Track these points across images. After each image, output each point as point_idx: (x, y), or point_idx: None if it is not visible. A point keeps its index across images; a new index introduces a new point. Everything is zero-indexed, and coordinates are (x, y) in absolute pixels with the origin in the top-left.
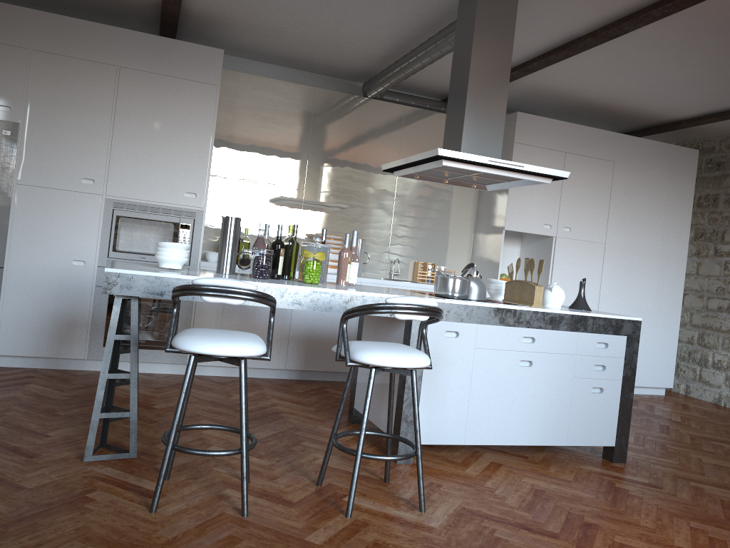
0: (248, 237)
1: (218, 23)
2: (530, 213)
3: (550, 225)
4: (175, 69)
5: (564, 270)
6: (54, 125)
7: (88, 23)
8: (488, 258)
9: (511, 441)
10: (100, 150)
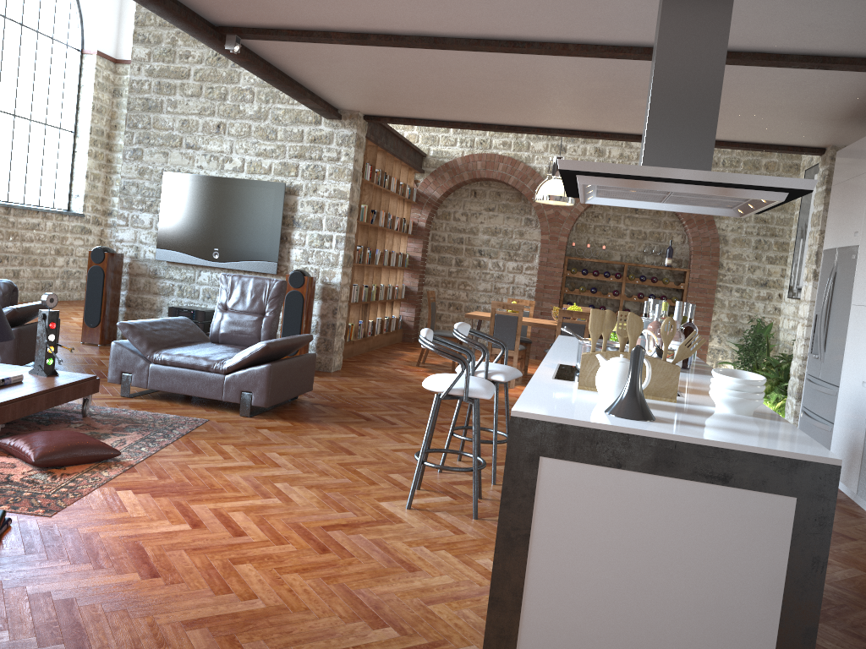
0: None
1: None
2: None
3: None
4: None
5: None
6: None
7: None
8: None
9: None
10: None
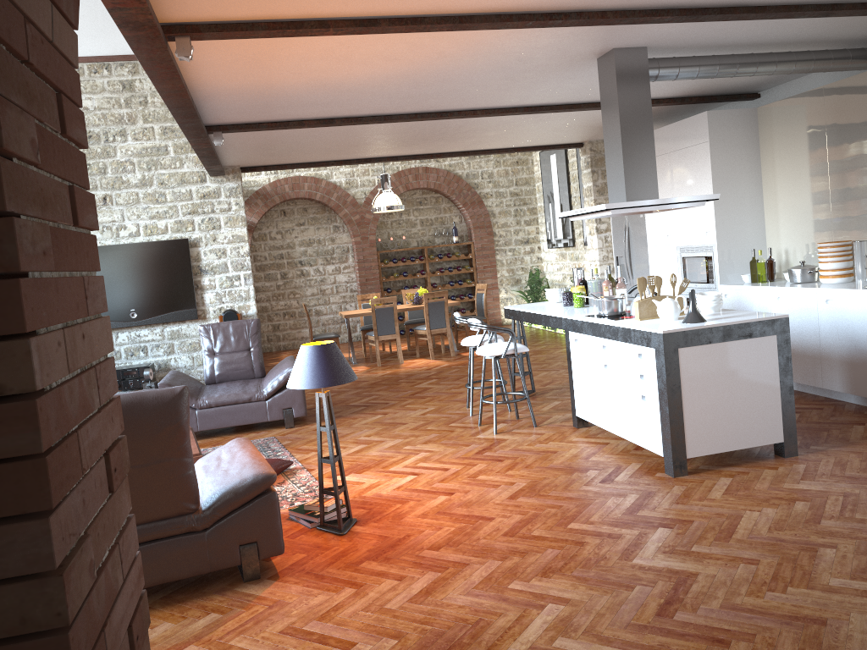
0: (759, 258)
1: (708, 89)
2: None
3: None
4: (688, 140)
5: None
6: None
7: (655, 131)
8: None
9: (609, 428)
10: (669, 214)
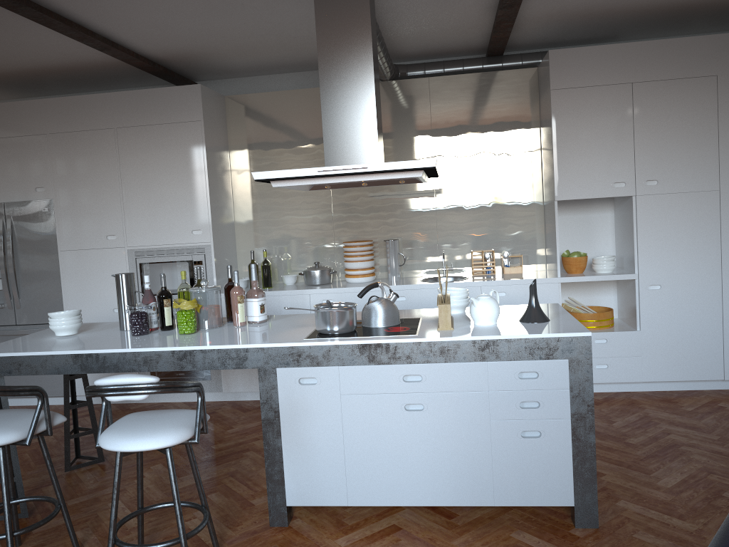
0: (267, 261)
1: (195, 59)
2: (589, 173)
3: (624, 182)
4: (161, 116)
5: (655, 236)
6: (77, 195)
7: (85, 97)
8: (551, 236)
9: (411, 501)
10: (115, 208)
